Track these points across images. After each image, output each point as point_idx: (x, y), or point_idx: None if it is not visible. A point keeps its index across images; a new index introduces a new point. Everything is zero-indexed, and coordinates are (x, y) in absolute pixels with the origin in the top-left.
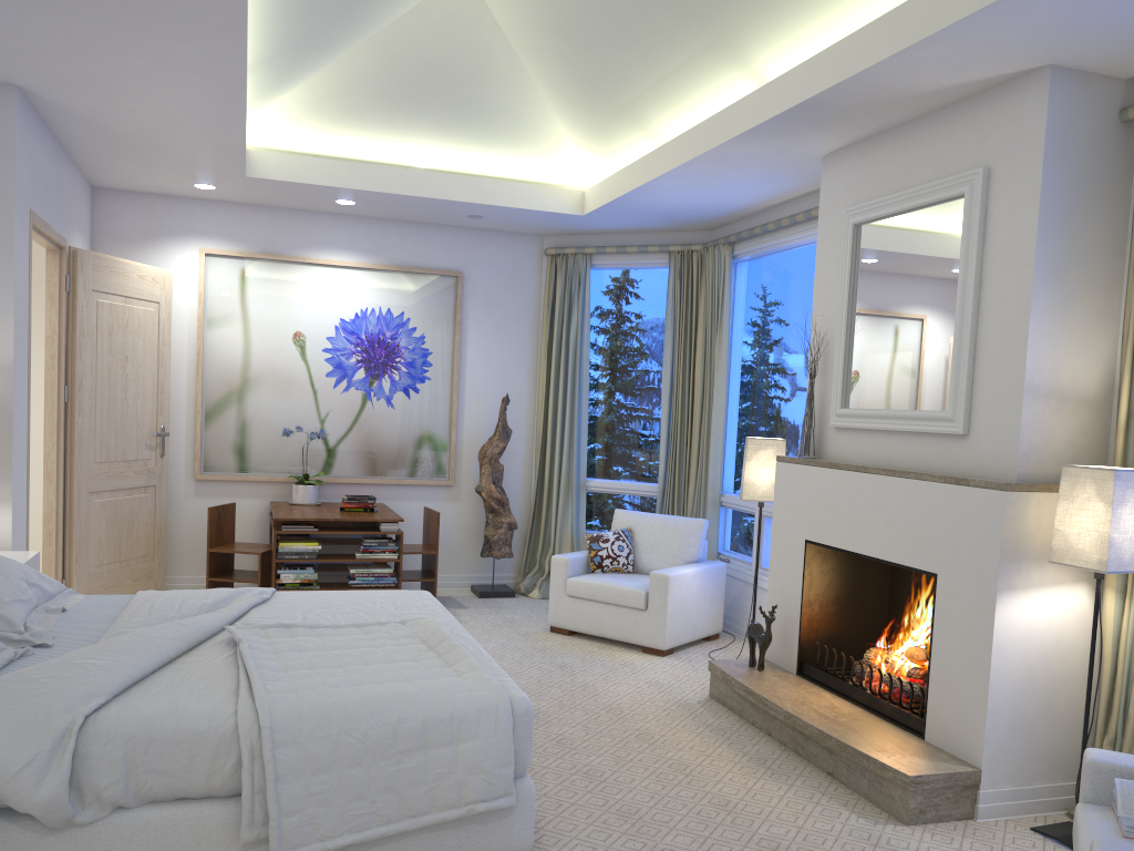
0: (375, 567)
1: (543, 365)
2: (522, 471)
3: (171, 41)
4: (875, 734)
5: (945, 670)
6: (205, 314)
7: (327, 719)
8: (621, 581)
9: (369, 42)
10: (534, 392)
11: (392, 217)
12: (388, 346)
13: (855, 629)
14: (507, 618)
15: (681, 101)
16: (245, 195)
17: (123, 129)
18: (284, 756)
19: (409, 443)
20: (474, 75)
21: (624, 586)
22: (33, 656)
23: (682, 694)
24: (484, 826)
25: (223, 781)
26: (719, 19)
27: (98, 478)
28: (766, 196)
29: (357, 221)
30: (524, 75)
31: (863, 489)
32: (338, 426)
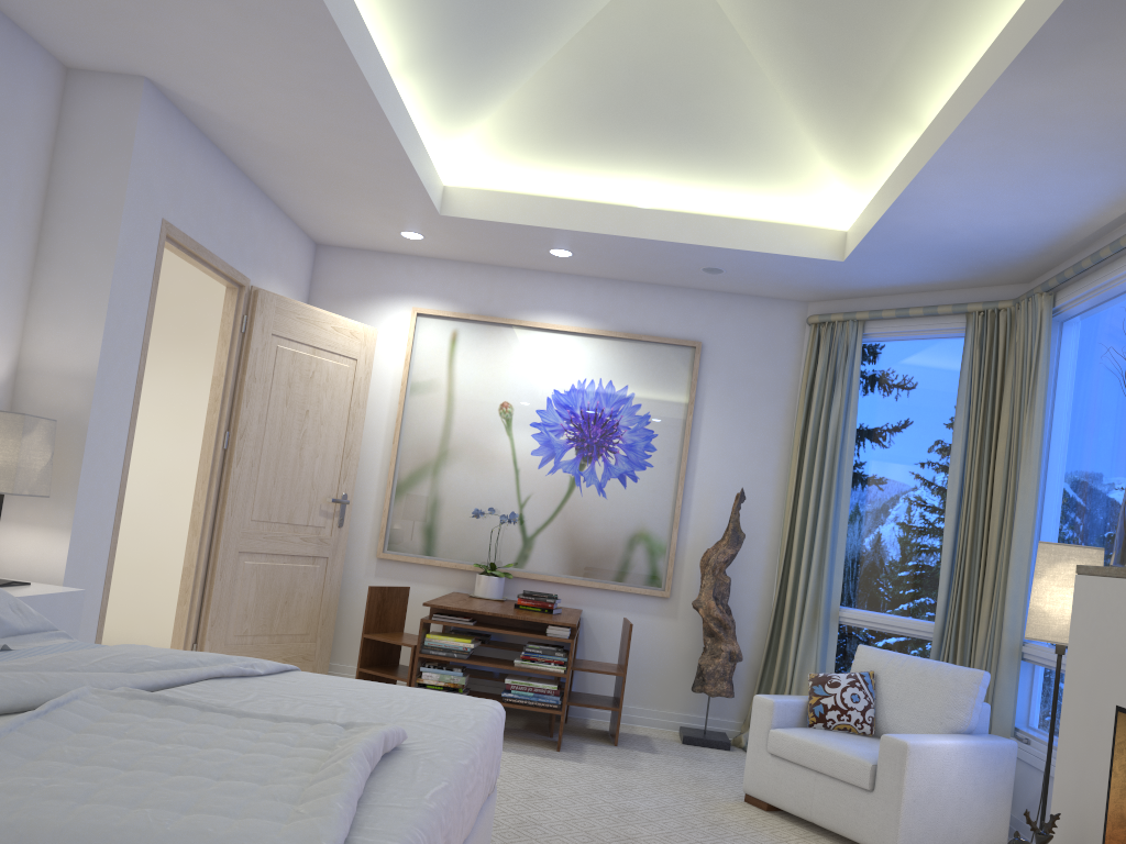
0: (538, 681)
1: (794, 458)
2: (759, 590)
3: None
4: None
5: None
6: (409, 377)
7: None
8: (843, 743)
9: (569, 47)
10: (782, 492)
11: (622, 277)
12: (605, 424)
13: None
14: (698, 774)
15: (949, 57)
16: (457, 248)
17: (282, 142)
18: None
19: (619, 541)
20: (697, 82)
21: (843, 751)
22: None
23: None
24: None
25: None
26: None
27: (252, 537)
28: (1095, 204)
29: (583, 281)
30: (759, 78)
31: None
32: (538, 512)
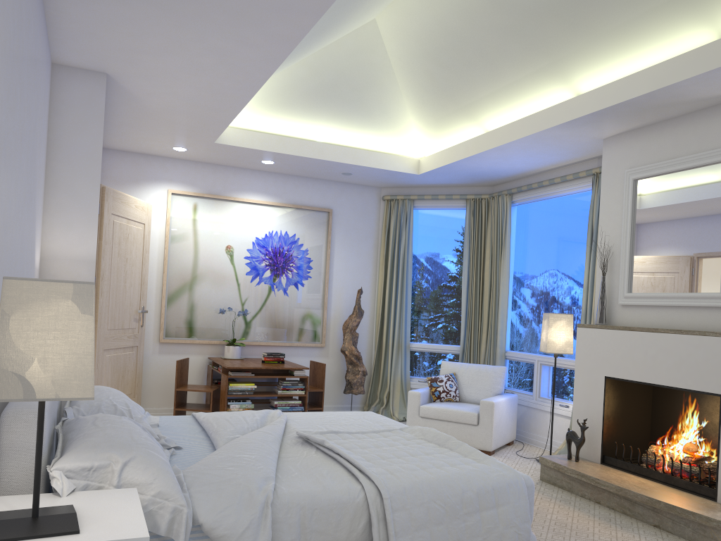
0: (289, 400)
1: (381, 269)
2: (366, 337)
3: (241, 46)
4: (684, 499)
5: None
6: (170, 232)
7: (420, 492)
8: (458, 406)
9: (305, 60)
10: (374, 287)
11: (290, 173)
12: (285, 255)
13: (633, 434)
14: None
15: (510, 103)
16: (202, 155)
17: (156, 107)
18: (397, 518)
19: (297, 319)
20: (365, 84)
21: (461, 410)
22: (178, 455)
23: None
24: None
25: (356, 537)
26: (557, 52)
27: (108, 340)
28: (546, 164)
29: (267, 175)
30: (395, 85)
31: (654, 342)
32: (253, 307)
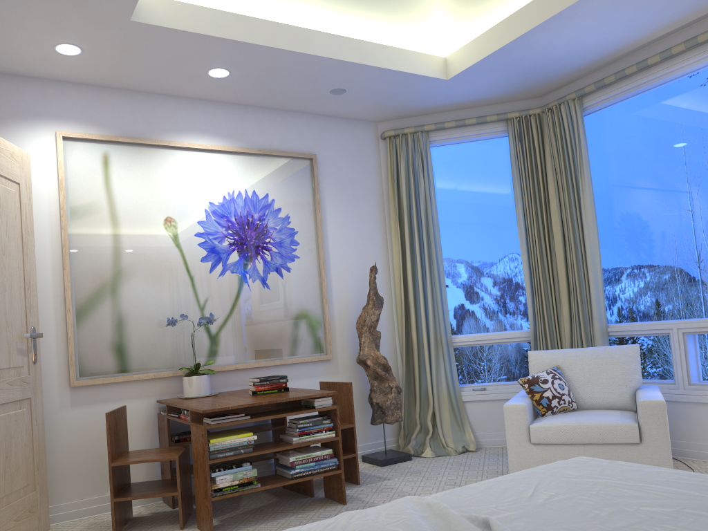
0: (311, 451)
1: (394, 236)
2: (387, 338)
3: None
4: None
5: None
6: (67, 202)
7: None
8: (595, 417)
9: None
10: (387, 263)
11: (250, 101)
12: (257, 227)
13: None
14: (447, 482)
15: None
16: (109, 67)
17: None
18: None
19: (287, 322)
20: None
21: (606, 422)
22: None
23: None
24: None
25: None
26: None
27: None
28: (661, 25)
29: (215, 106)
30: None
31: None
32: (218, 311)
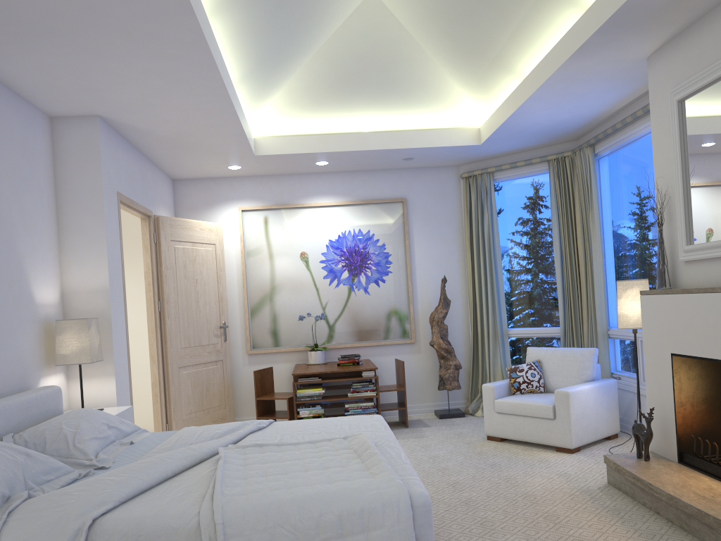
0: (362, 402)
1: (468, 253)
2: (462, 328)
3: (166, 61)
4: None
5: None
6: (245, 248)
7: (265, 515)
8: (534, 399)
9: (318, 53)
10: (464, 273)
11: (355, 169)
12: (361, 254)
13: None
14: (457, 432)
15: (532, 43)
16: (260, 169)
17: (170, 134)
18: None
19: (382, 317)
20: (390, 62)
21: (536, 402)
22: (93, 475)
23: (585, 482)
24: None
25: None
26: None
27: (183, 357)
28: (611, 103)
29: (333, 175)
30: (424, 55)
31: (713, 306)
32: (334, 310)
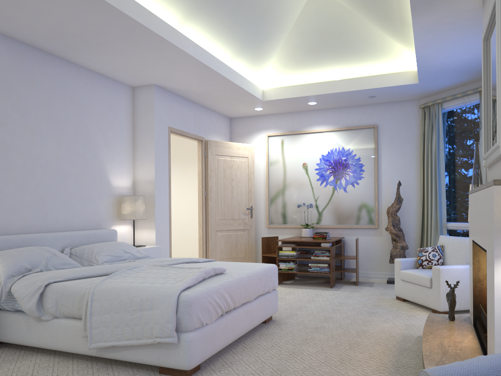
0: (321, 263)
1: (421, 164)
2: (415, 220)
3: (158, 52)
4: (456, 358)
5: (488, 317)
6: (268, 160)
7: (110, 293)
8: (423, 272)
9: (291, 31)
10: (419, 179)
11: (341, 106)
12: (343, 164)
13: None
14: (384, 292)
15: None
16: (276, 109)
17: (201, 92)
18: (95, 305)
19: (355, 208)
20: (341, 31)
21: (422, 274)
22: None
23: (416, 331)
24: (168, 351)
25: (82, 313)
26: None
27: (219, 225)
28: None
29: (327, 111)
30: (364, 23)
31: (477, 202)
32: (322, 202)
